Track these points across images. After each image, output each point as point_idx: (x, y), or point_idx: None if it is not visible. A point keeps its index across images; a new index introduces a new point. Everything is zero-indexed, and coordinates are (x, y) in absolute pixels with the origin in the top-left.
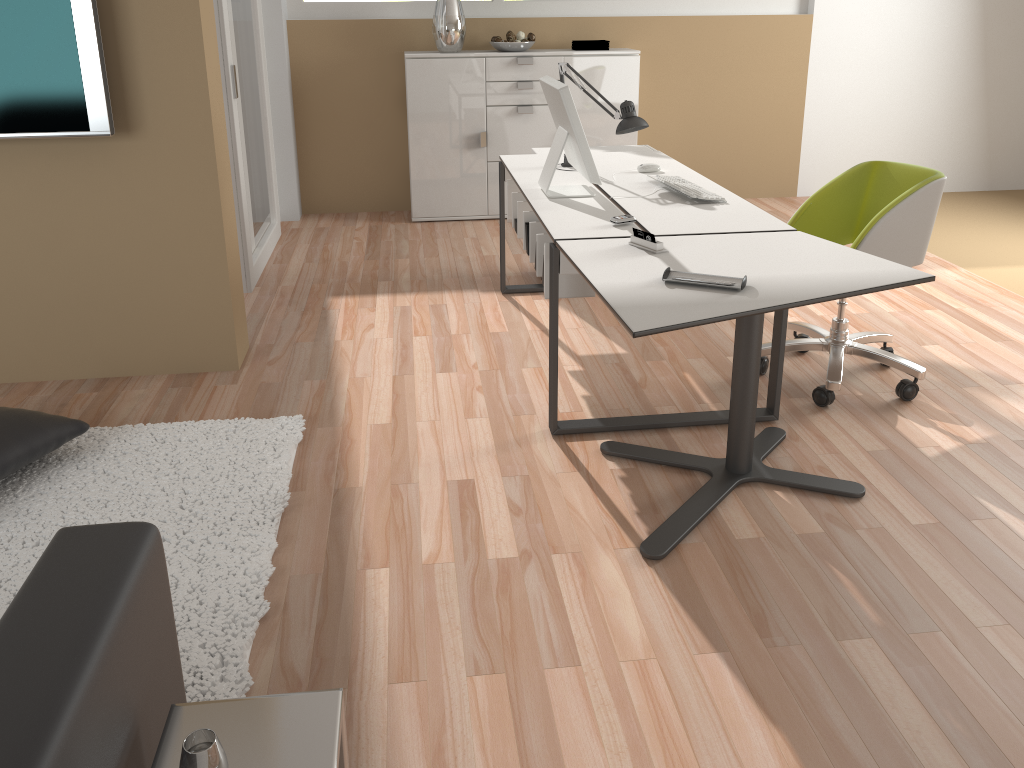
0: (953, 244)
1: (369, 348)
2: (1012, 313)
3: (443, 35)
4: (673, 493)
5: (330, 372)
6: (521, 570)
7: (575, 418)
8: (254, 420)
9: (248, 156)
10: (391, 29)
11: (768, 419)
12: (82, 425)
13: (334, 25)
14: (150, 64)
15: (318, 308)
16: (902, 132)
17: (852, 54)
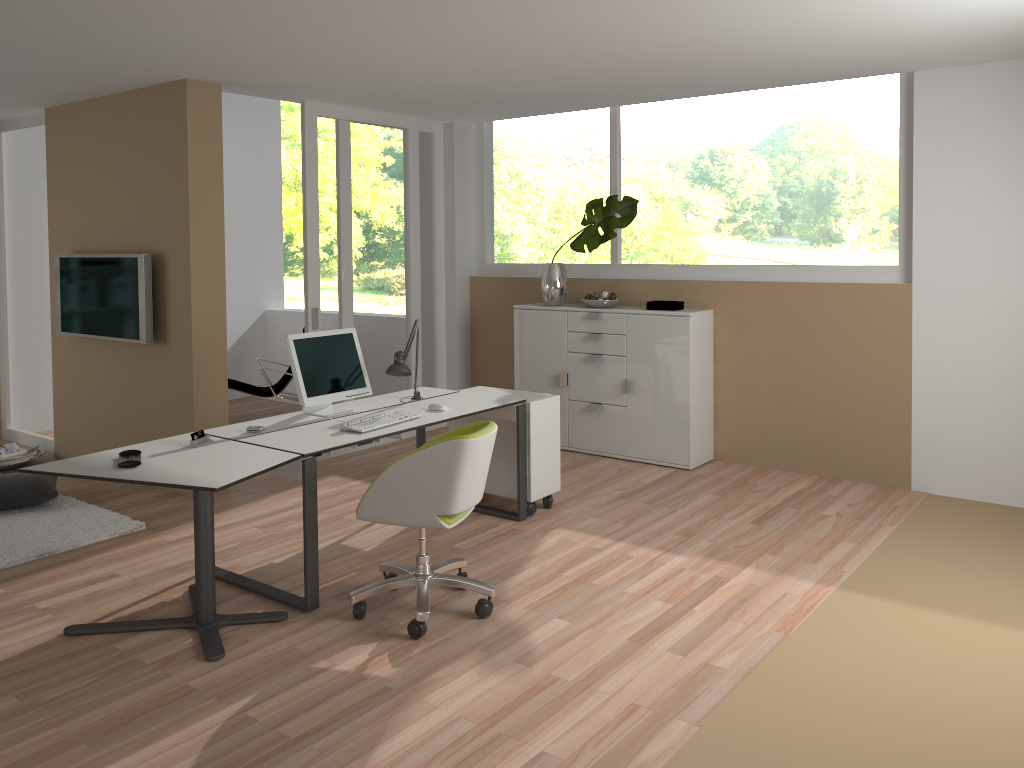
0: (919, 568)
1: (268, 505)
2: (730, 630)
3: (542, 291)
4: (157, 617)
5: (220, 511)
6: (27, 613)
7: (234, 570)
8: (127, 518)
9: None
10: (532, 285)
11: (302, 609)
12: (52, 493)
13: (497, 280)
14: (174, 306)
15: None
16: None
17: (969, 330)
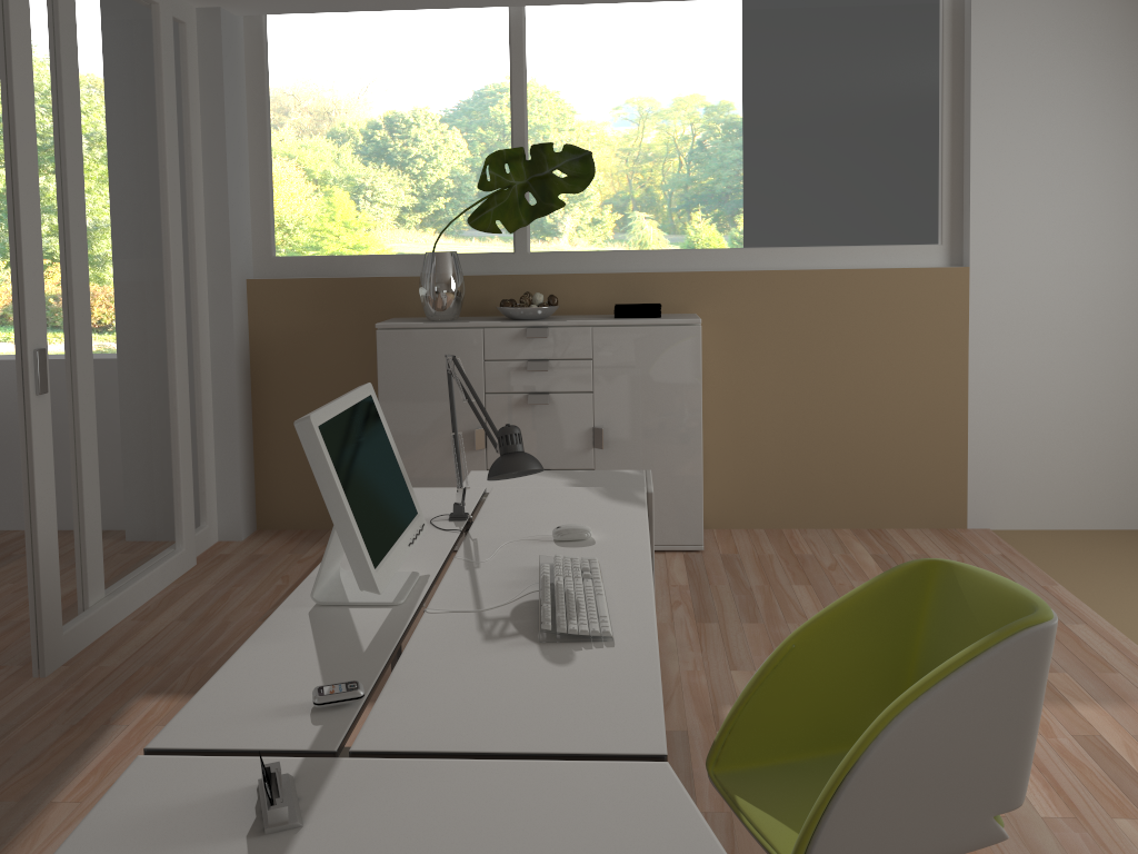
0: None
1: None
2: None
3: (429, 298)
4: None
5: None
6: None
7: None
8: None
9: (93, 468)
10: (377, 289)
11: None
12: None
13: (305, 285)
14: None
15: (100, 720)
16: (1129, 436)
17: (1036, 322)
